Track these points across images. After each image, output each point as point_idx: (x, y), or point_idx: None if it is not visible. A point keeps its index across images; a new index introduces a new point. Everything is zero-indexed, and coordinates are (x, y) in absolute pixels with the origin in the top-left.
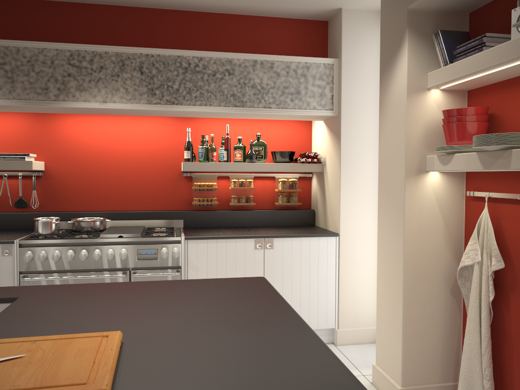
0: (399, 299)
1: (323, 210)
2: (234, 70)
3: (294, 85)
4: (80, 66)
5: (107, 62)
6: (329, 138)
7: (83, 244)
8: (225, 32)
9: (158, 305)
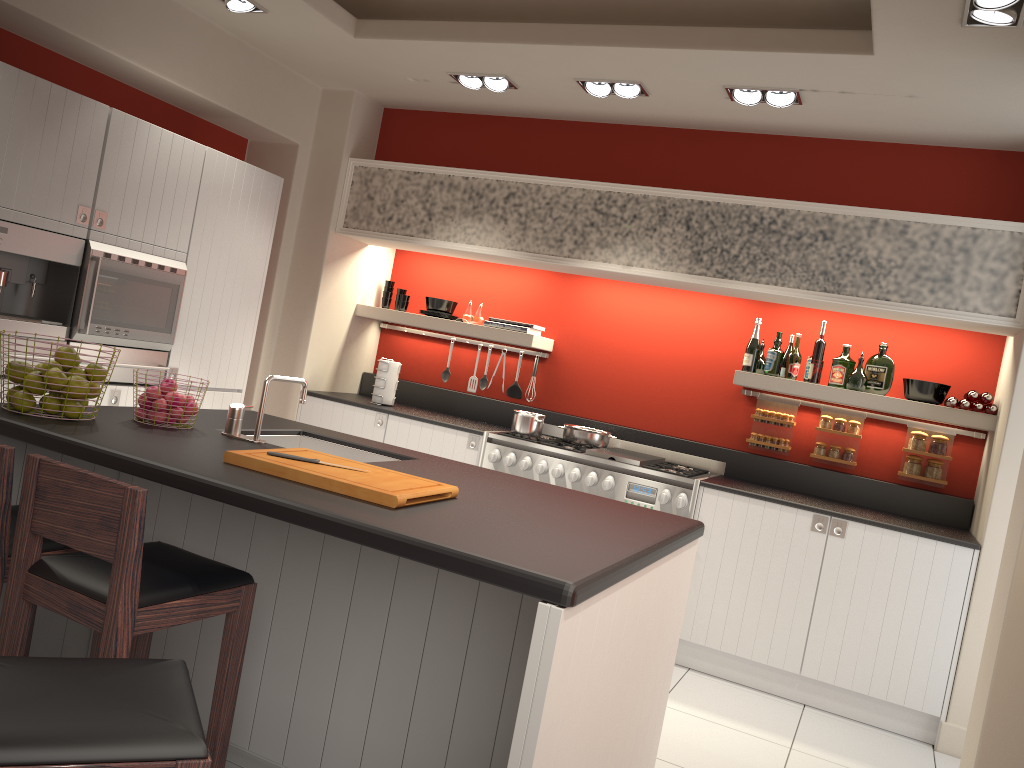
0: (993, 660)
1: (980, 502)
2: (834, 233)
3: (941, 265)
4: (607, 214)
5: (643, 210)
6: (1010, 370)
7: (561, 456)
8: (842, 170)
9: (530, 497)
